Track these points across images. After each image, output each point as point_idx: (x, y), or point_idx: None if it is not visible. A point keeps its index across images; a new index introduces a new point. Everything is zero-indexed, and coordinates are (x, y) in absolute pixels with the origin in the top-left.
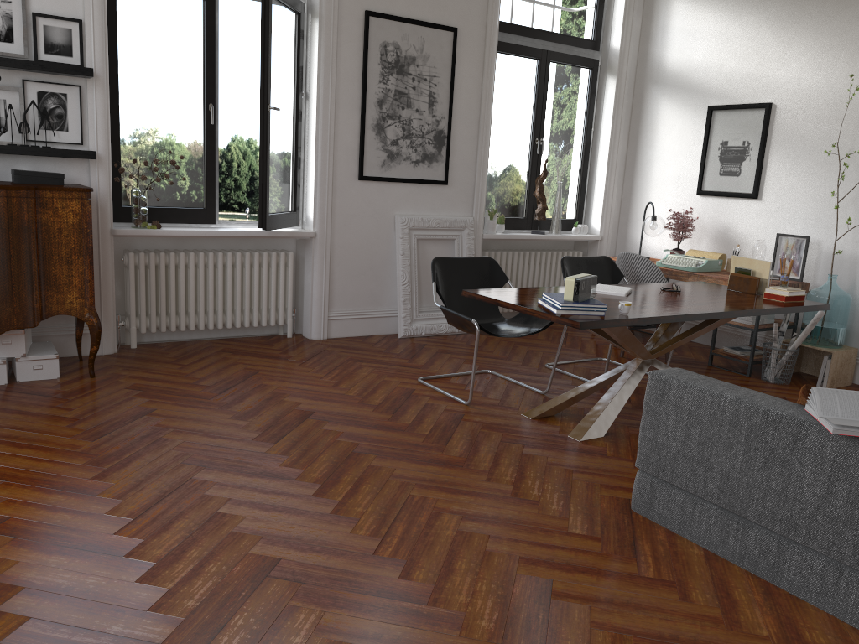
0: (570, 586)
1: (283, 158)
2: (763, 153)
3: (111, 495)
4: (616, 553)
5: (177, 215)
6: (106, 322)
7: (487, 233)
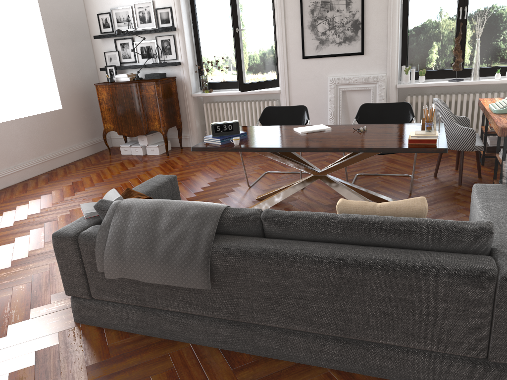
0: None
1: (261, 53)
2: None
3: (77, 193)
4: None
5: (225, 85)
6: (192, 133)
7: (404, 83)
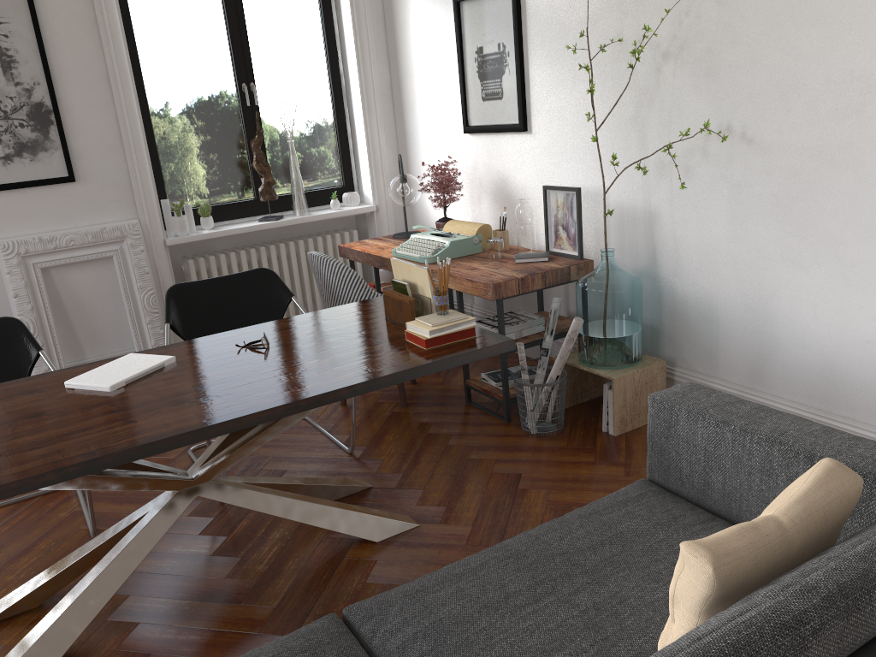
0: None
1: None
2: (522, 59)
3: None
4: None
5: None
6: None
7: (178, 235)
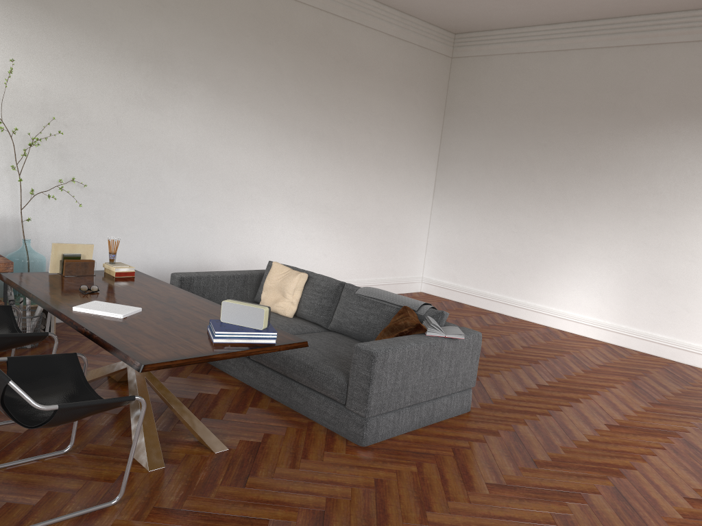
0: (487, 477)
1: None
2: None
3: None
4: (432, 459)
5: None
6: None
7: None
